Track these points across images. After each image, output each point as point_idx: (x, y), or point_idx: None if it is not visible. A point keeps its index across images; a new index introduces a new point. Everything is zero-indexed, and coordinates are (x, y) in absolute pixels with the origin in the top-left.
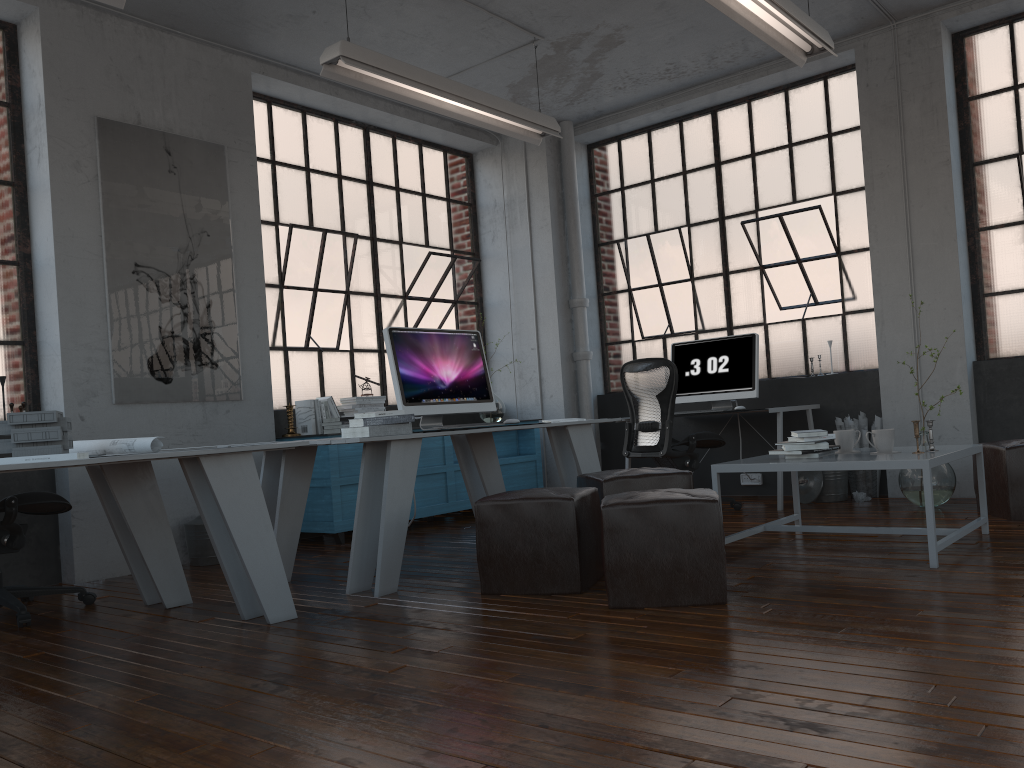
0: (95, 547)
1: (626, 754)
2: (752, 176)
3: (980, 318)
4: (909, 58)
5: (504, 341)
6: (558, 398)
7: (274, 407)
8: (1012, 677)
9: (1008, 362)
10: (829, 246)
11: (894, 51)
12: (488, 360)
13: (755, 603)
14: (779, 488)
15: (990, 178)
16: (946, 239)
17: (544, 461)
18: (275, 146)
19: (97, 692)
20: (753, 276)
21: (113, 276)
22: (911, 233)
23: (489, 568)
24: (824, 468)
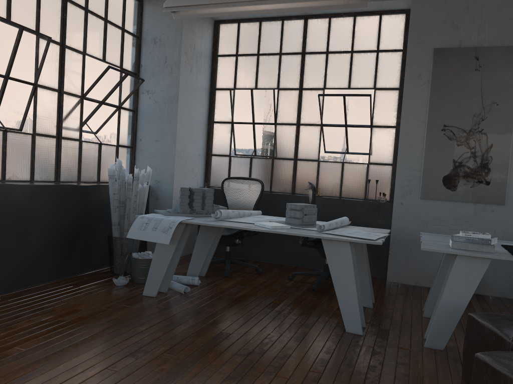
0: (398, 267)
1: None
2: None
3: None
4: None
5: None
6: None
7: None
8: None
9: None
10: None
11: None
12: None
13: None
14: None
15: None
16: None
17: None
18: None
19: (231, 323)
20: None
21: (429, 132)
22: None
23: (465, 362)
24: None
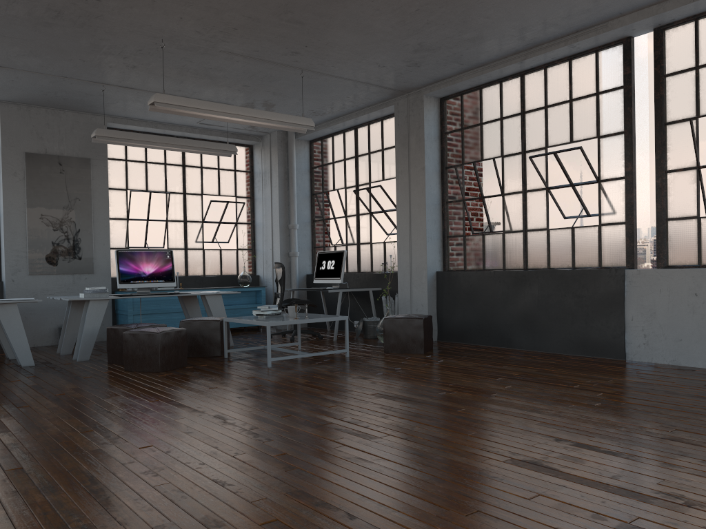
0: None
1: (2, 401)
2: (368, 164)
3: (445, 249)
4: (412, 112)
5: (261, 244)
6: None
7: None
8: (143, 395)
9: (448, 273)
10: (392, 205)
11: (407, 108)
12: (255, 253)
13: (168, 373)
14: (335, 329)
15: (452, 176)
16: (422, 208)
17: None
18: (128, 152)
19: None
20: (367, 217)
21: (30, 220)
22: (410, 203)
23: (109, 353)
24: (247, 322)
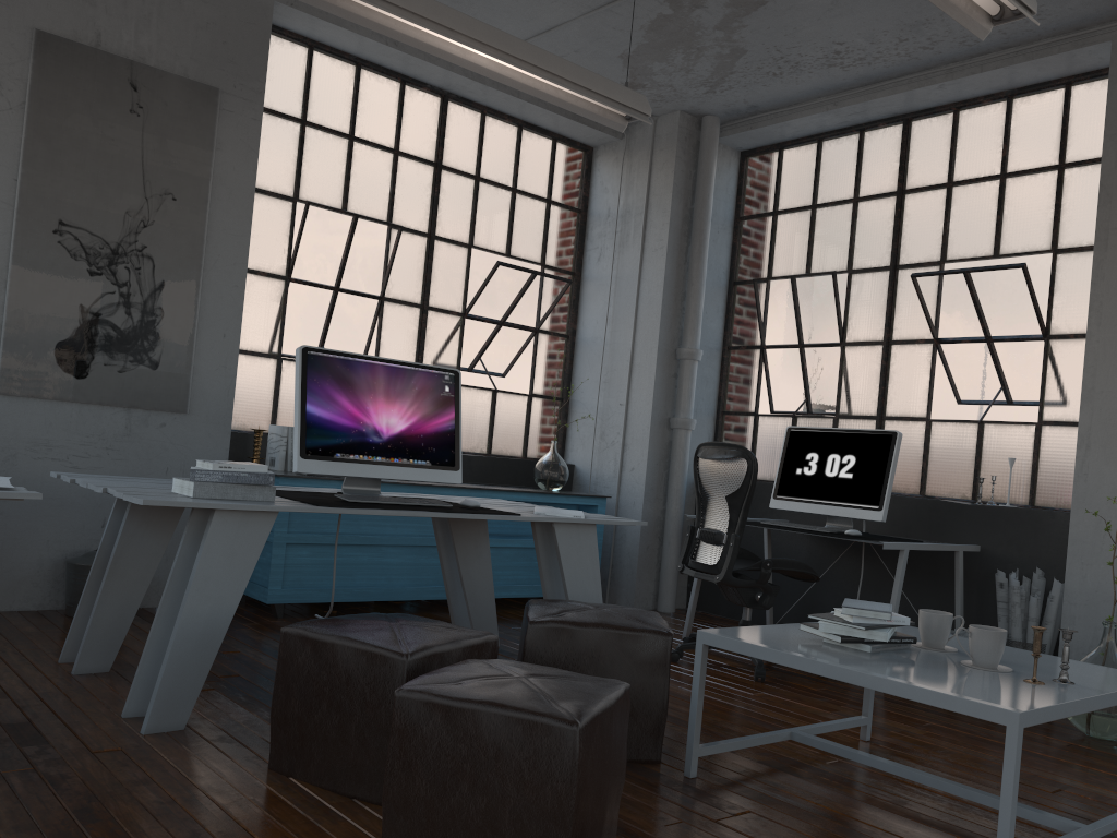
0: None
1: None
2: (944, 214)
3: None
4: None
5: (591, 389)
6: (640, 473)
7: (250, 428)
8: None
9: None
10: (1033, 324)
11: None
12: (570, 410)
13: None
14: None
15: None
16: None
17: (611, 551)
18: (310, 103)
19: None
20: (923, 351)
21: (24, 233)
22: None
23: (282, 732)
24: (853, 680)
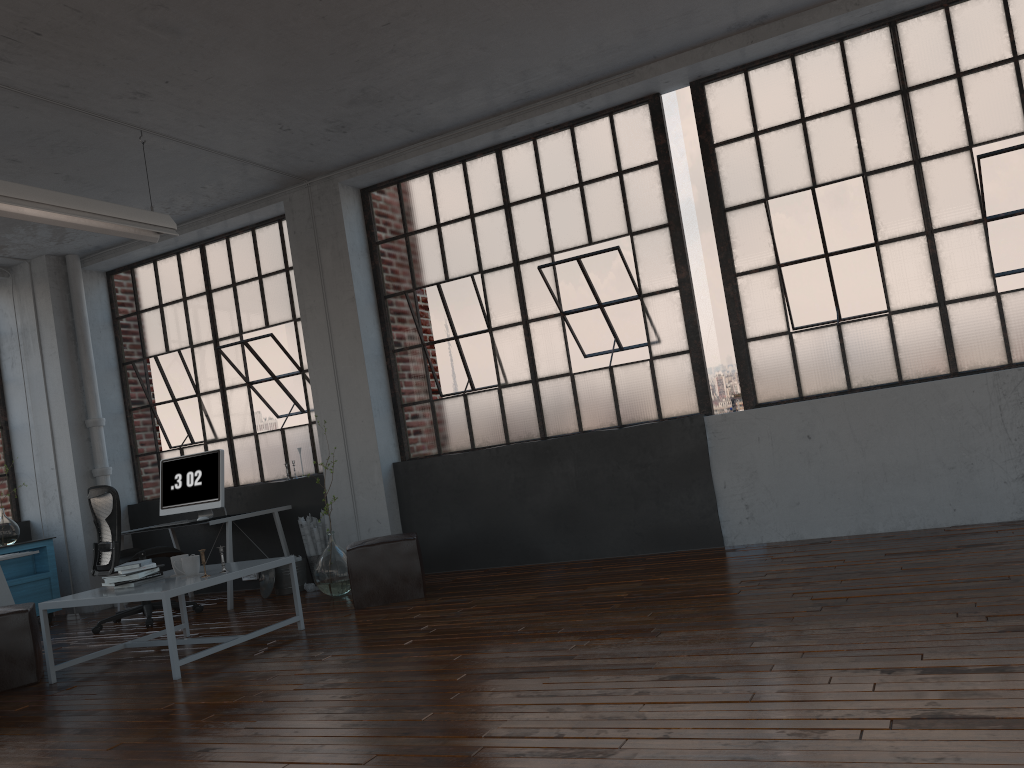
0: None
1: None
2: (235, 303)
3: (400, 425)
4: (321, 211)
5: (29, 462)
6: (77, 514)
7: None
8: None
9: (415, 462)
10: (293, 365)
11: (310, 205)
12: (17, 480)
13: None
14: (229, 590)
15: (397, 308)
16: (358, 363)
17: (69, 575)
18: None
19: None
20: (243, 391)
21: None
22: (335, 358)
23: None
24: (107, 602)
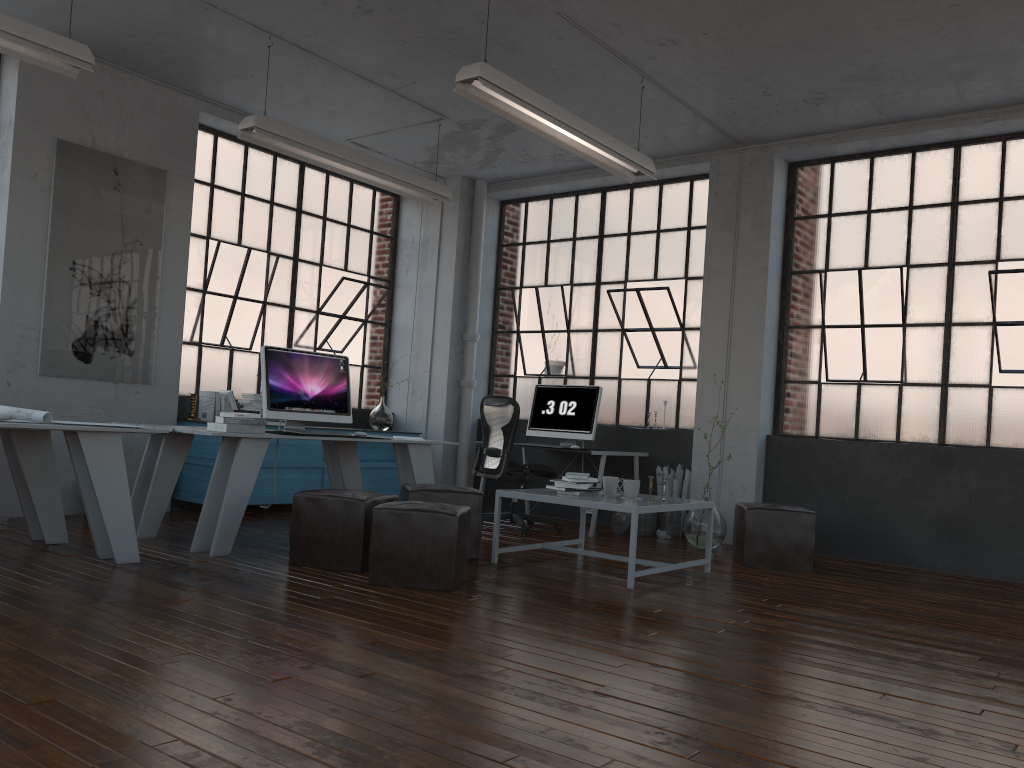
0: (5, 490)
1: (279, 657)
2: (626, 252)
3: (779, 400)
4: (749, 178)
5: (404, 361)
6: (440, 417)
7: (183, 393)
8: (564, 650)
9: (792, 439)
10: (675, 321)
11: (739, 170)
12: (389, 375)
13: (472, 593)
14: (593, 518)
15: (802, 286)
16: (756, 331)
17: None
18: (216, 172)
19: None
20: (616, 336)
21: (52, 270)
22: (732, 322)
23: (297, 545)
24: (570, 503)
